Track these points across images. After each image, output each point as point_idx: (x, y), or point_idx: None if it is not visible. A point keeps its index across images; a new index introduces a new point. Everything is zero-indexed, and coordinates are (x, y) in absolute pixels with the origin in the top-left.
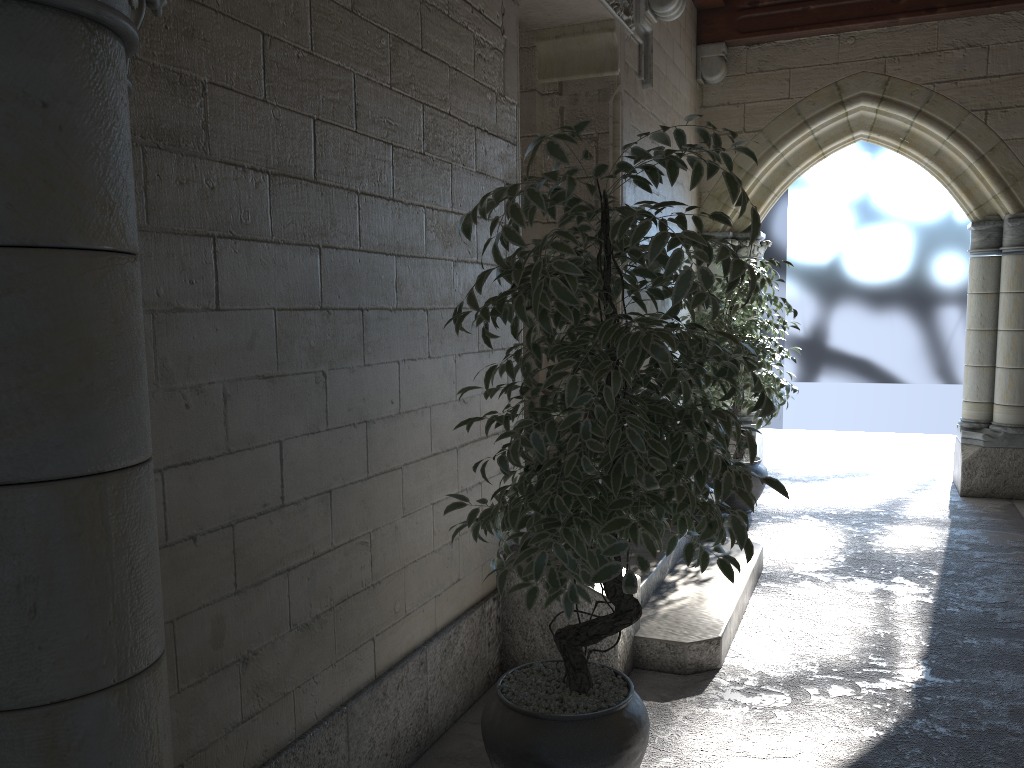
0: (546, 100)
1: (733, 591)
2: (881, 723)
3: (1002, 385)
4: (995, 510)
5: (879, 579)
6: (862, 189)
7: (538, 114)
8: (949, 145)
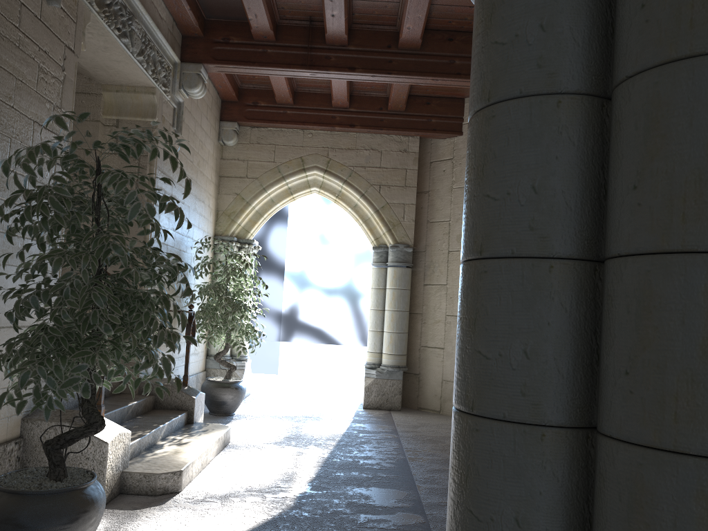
0: (107, 129)
1: (201, 448)
2: (272, 513)
3: (386, 342)
4: (379, 415)
5: (300, 446)
6: (321, 226)
7: (100, 136)
8: (361, 202)
